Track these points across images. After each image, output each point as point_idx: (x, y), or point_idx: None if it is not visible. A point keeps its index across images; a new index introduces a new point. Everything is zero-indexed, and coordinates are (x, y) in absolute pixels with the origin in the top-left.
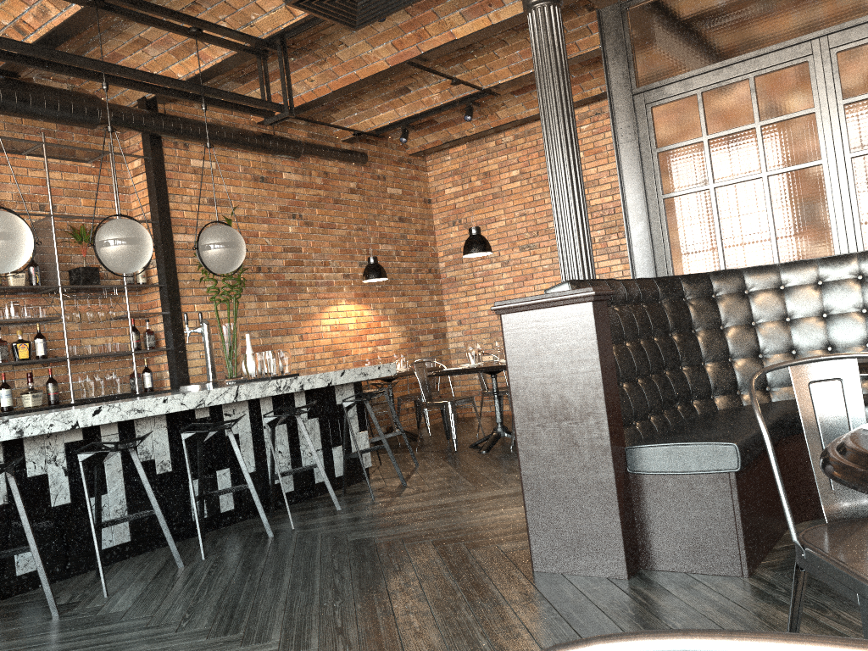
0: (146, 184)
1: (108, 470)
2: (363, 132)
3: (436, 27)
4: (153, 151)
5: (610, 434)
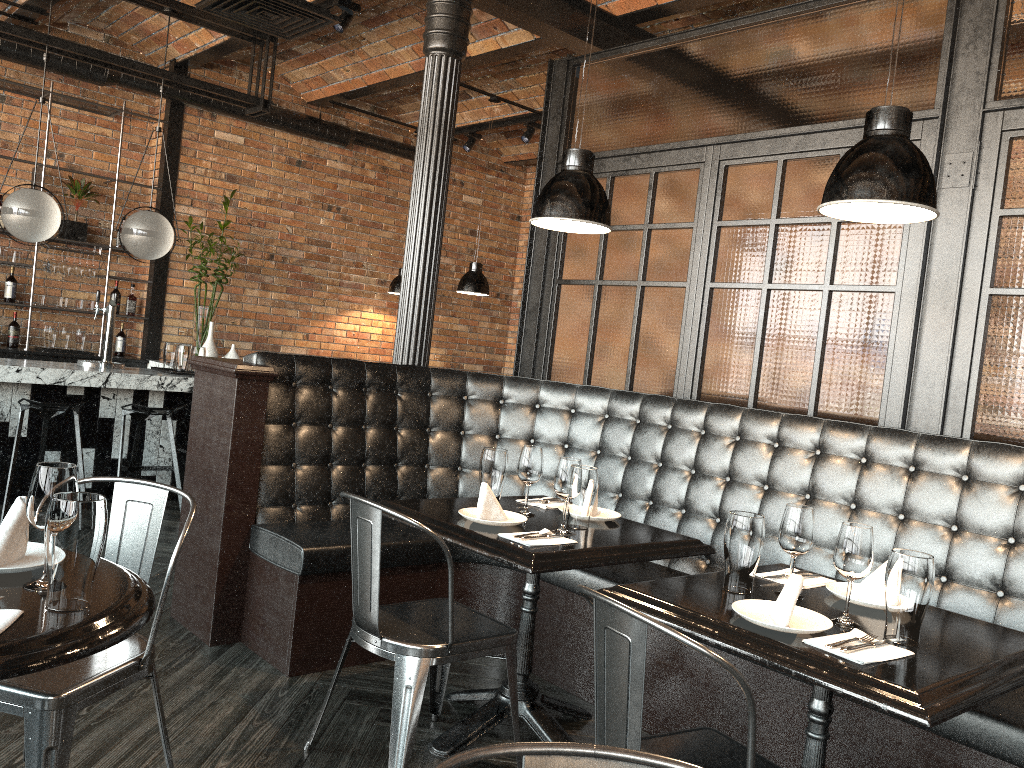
0: (161, 148)
1: None
2: None
3: None
4: (172, 116)
5: (226, 508)
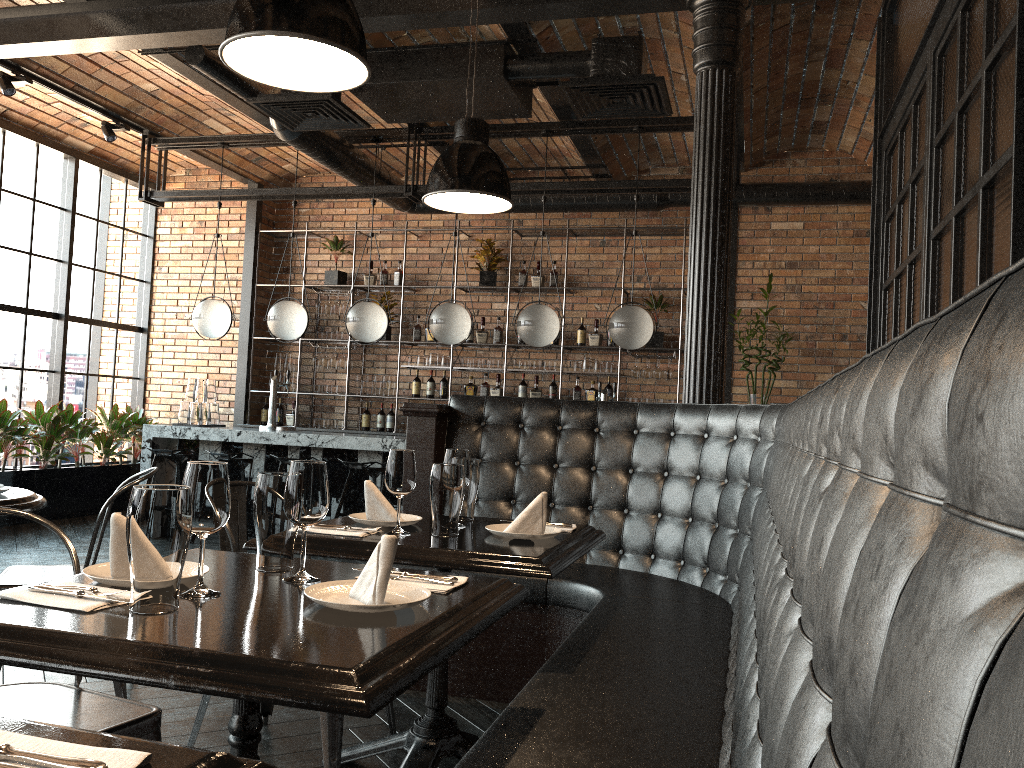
0: None
1: None
2: None
3: None
4: None
5: None
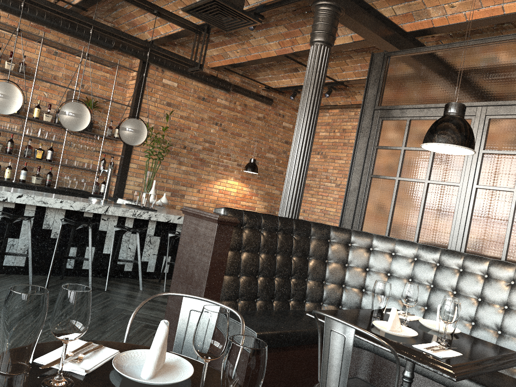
0: (134, 86)
1: (23, 227)
2: (271, 87)
3: (301, 39)
4: (142, 69)
5: None
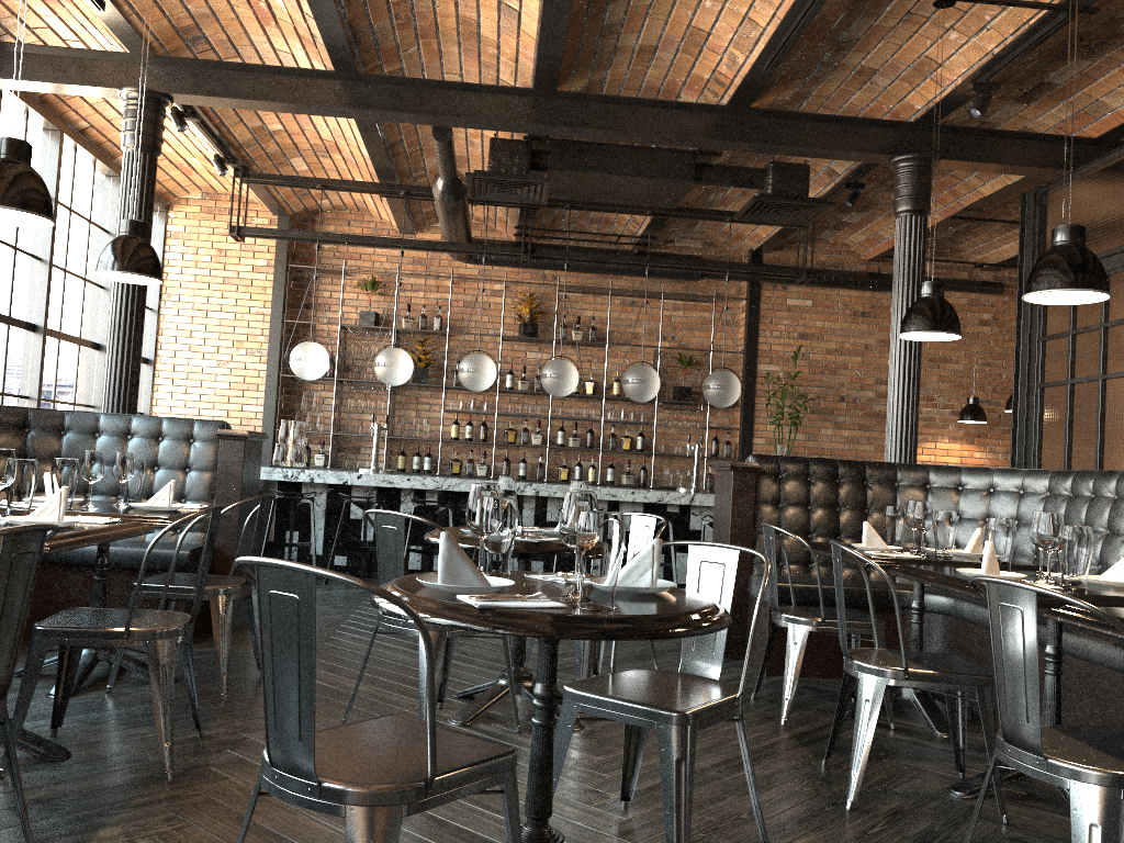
0: (745, 320)
1: None
2: (987, 264)
3: (963, 187)
4: (751, 294)
5: None
